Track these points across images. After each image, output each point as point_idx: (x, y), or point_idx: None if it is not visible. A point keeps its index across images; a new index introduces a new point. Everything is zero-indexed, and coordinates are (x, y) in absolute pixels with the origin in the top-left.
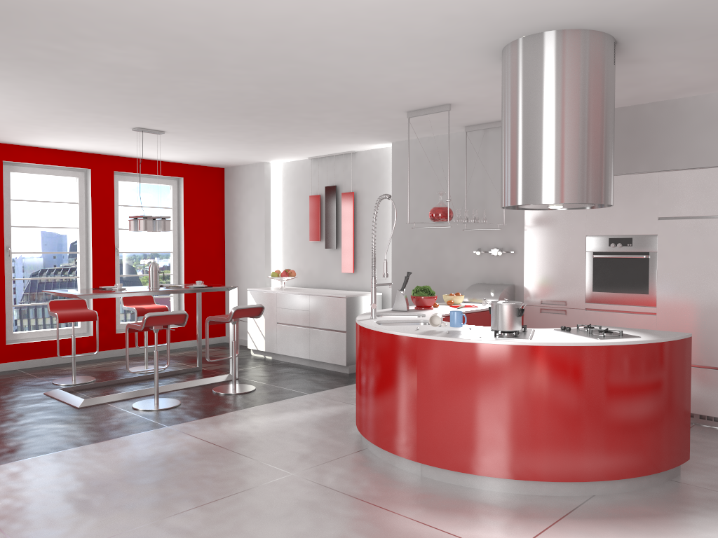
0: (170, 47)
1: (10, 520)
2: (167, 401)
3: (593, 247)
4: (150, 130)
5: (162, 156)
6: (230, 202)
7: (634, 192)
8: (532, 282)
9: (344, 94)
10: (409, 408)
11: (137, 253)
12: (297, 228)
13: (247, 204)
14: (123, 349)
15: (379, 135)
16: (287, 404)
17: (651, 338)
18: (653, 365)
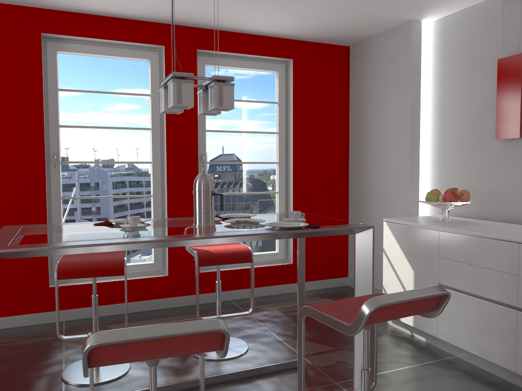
0: None
1: None
2: None
3: None
4: None
5: (259, 21)
6: (357, 93)
7: None
8: None
9: None
10: None
11: (231, 163)
12: (468, 120)
13: (383, 90)
14: (208, 295)
15: None
16: None
17: None
18: None
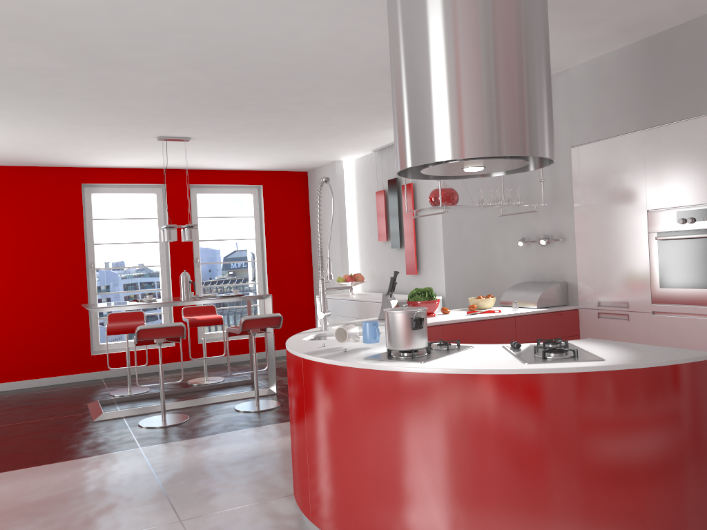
0: (35, 36)
1: None
2: (177, 417)
3: (657, 226)
4: (174, 138)
5: (231, 165)
6: (313, 206)
7: (706, 143)
8: (587, 278)
9: (293, 64)
10: (302, 450)
11: (219, 263)
12: (369, 228)
13: (325, 206)
14: None
15: None
16: (288, 427)
17: (618, 362)
18: (619, 406)
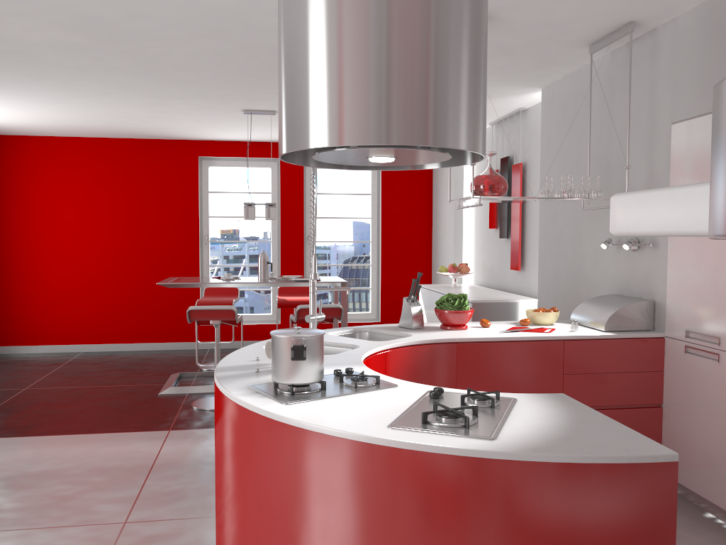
0: (30, 11)
1: None
2: None
3: None
4: (258, 111)
5: None
6: (435, 185)
7: None
8: (676, 298)
9: None
10: None
11: (331, 242)
12: (484, 213)
13: (444, 186)
14: None
15: (501, 80)
16: None
17: (503, 448)
18: (495, 510)
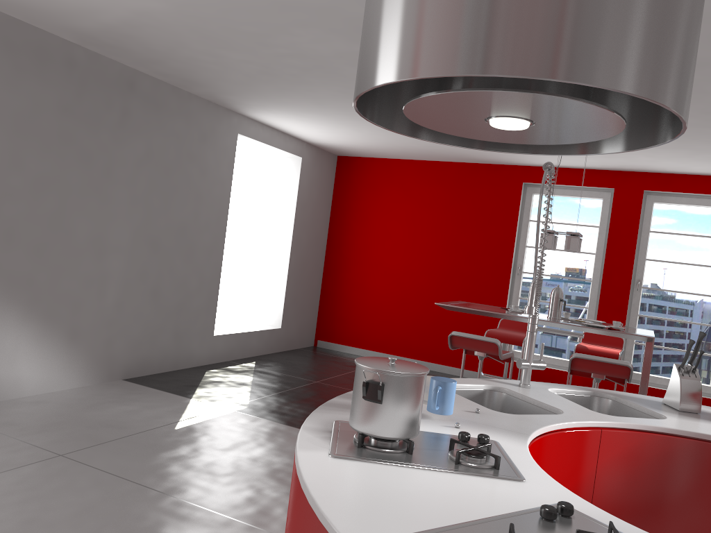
0: (306, 19)
1: (143, 436)
2: None
3: None
4: None
5: (697, 168)
6: None
7: None
8: None
9: None
10: None
11: (667, 291)
12: None
13: None
14: None
15: None
16: None
17: None
18: None
